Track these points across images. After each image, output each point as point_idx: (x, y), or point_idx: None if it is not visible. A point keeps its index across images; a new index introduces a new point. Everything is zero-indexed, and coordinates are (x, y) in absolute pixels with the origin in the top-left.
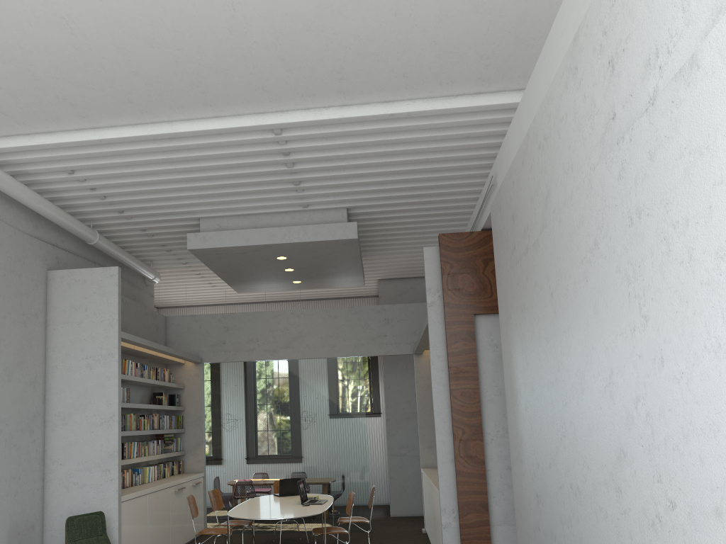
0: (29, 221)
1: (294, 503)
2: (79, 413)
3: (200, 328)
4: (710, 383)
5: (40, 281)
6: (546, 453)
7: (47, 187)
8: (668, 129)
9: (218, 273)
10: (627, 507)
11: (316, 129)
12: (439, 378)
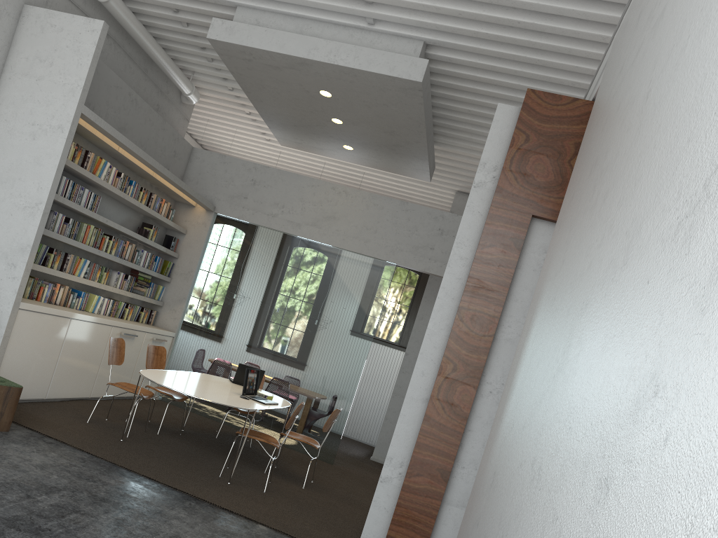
0: None
1: (236, 392)
2: (4, 187)
3: (226, 172)
4: None
5: (8, 12)
6: (527, 406)
7: None
8: None
9: (252, 99)
10: (606, 534)
11: None
12: (451, 288)
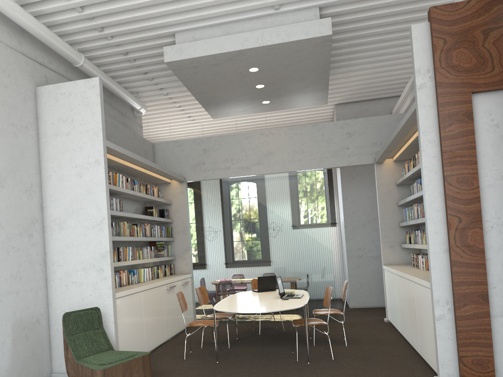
0: (12, 35)
1: (273, 297)
2: (72, 218)
3: (183, 151)
4: None
5: (29, 96)
6: None
7: None
8: None
9: (195, 94)
10: None
11: None
12: (431, 165)
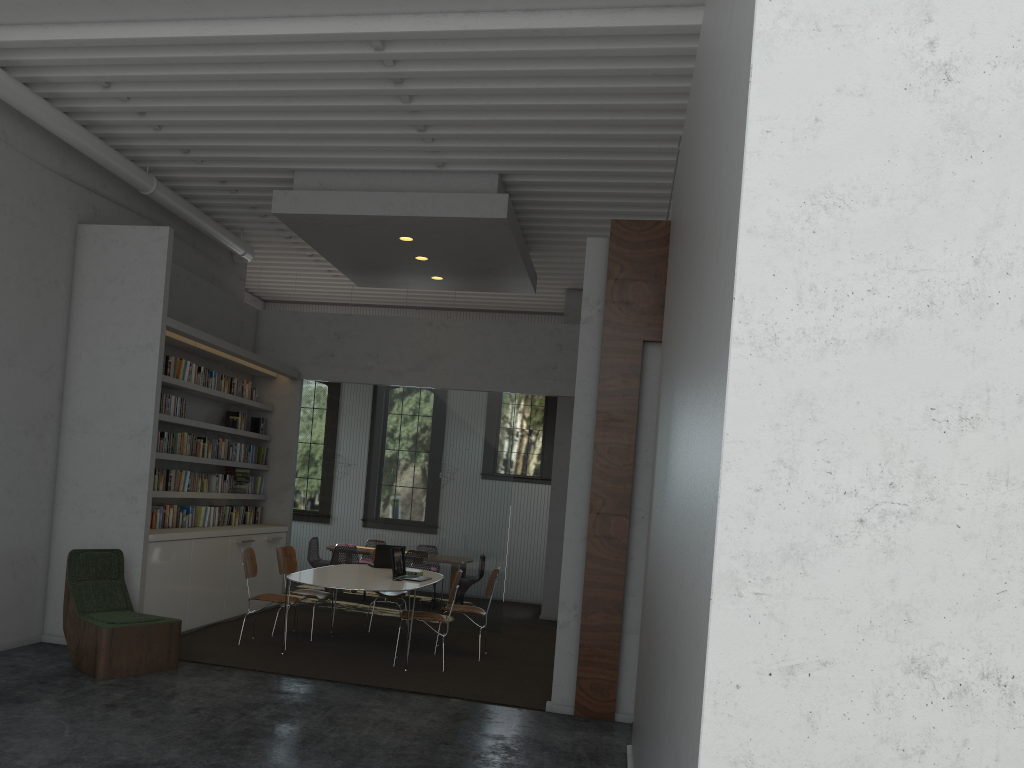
0: (53, 152)
1: (385, 576)
2: (103, 420)
3: (303, 331)
4: (708, 412)
5: (66, 237)
6: (656, 529)
7: (79, 105)
8: (732, 51)
9: (324, 253)
10: (671, 590)
11: (433, 45)
12: (583, 426)
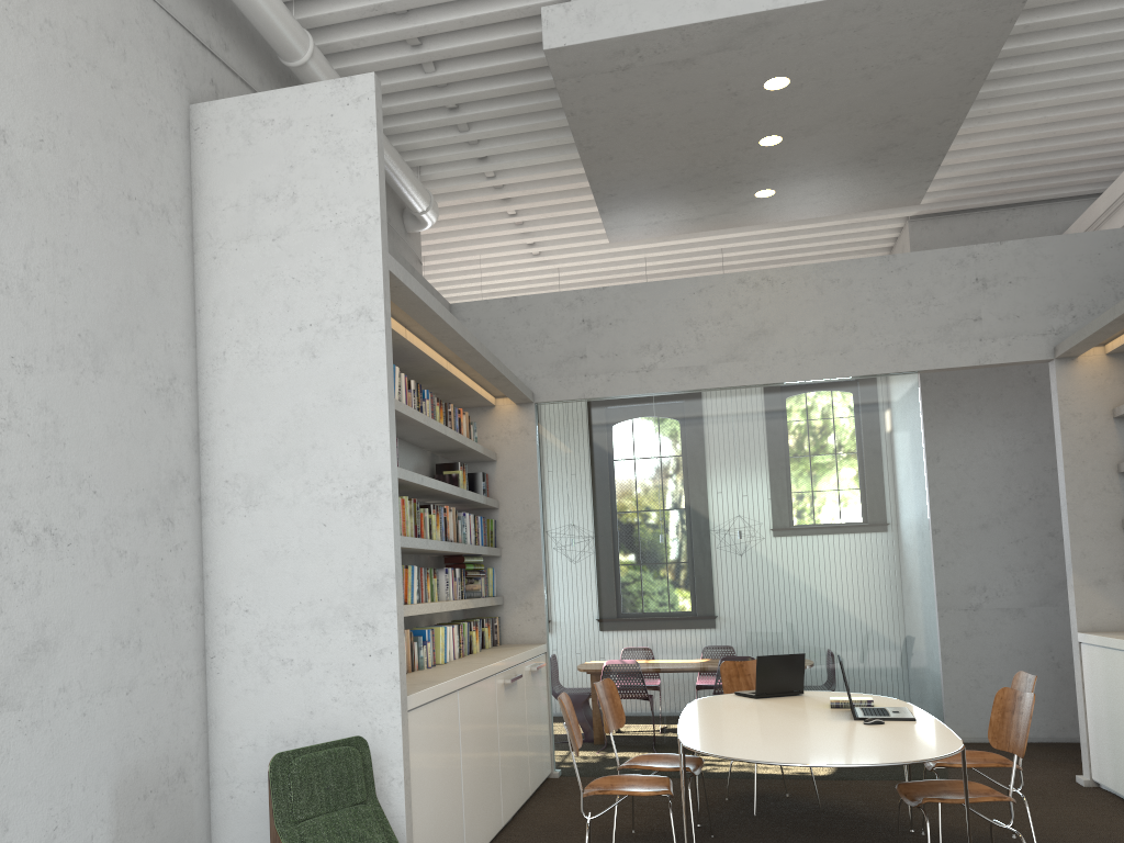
0: None
1: (826, 716)
2: (286, 475)
3: (528, 326)
4: None
5: (173, 126)
6: None
7: None
8: None
9: (591, 161)
10: None
11: None
12: None
